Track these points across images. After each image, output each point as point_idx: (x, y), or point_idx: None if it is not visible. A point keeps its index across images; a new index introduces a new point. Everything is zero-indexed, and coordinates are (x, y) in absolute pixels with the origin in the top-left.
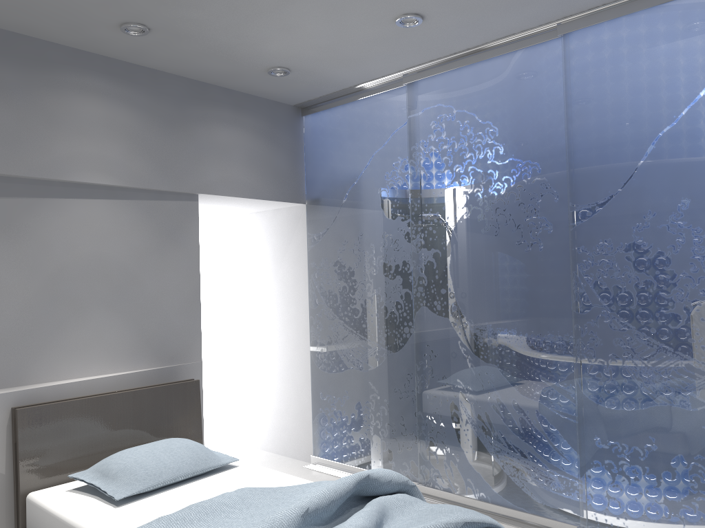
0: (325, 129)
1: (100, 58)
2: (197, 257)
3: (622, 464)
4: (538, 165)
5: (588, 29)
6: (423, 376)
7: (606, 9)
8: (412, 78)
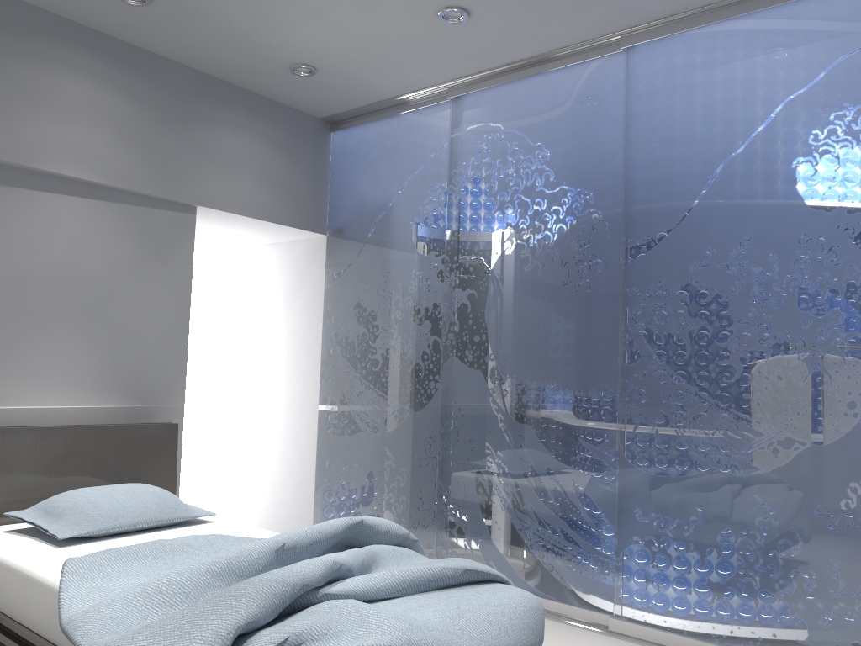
0: (356, 148)
1: (92, 32)
2: (189, 281)
3: (663, 540)
4: (591, 194)
5: (654, 43)
6: (447, 439)
7: (674, 21)
8: (458, 91)
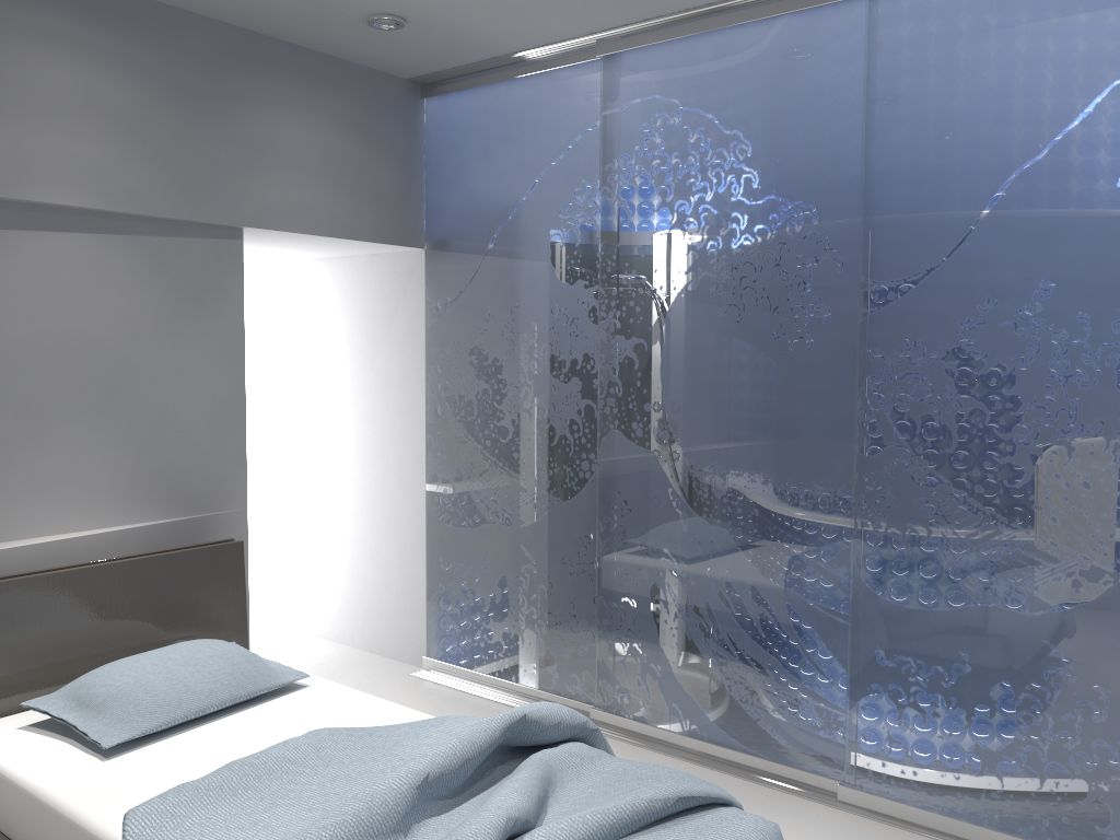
0: (462, 124)
1: None
2: (241, 335)
3: (915, 692)
4: (814, 210)
5: None
6: (610, 541)
7: None
8: (611, 46)
